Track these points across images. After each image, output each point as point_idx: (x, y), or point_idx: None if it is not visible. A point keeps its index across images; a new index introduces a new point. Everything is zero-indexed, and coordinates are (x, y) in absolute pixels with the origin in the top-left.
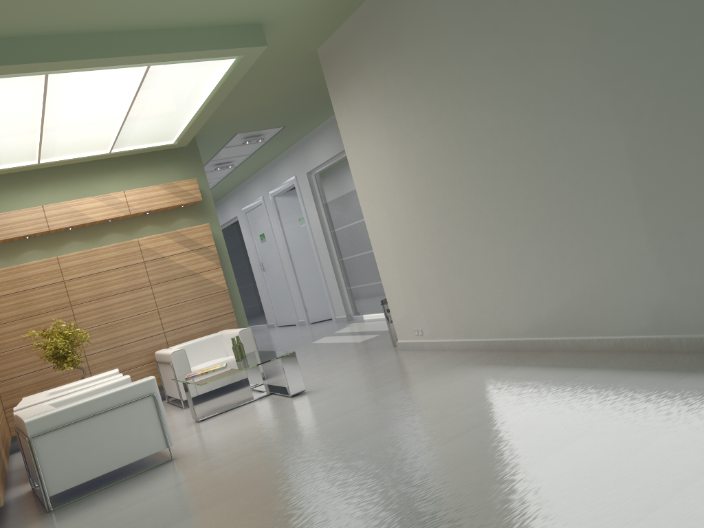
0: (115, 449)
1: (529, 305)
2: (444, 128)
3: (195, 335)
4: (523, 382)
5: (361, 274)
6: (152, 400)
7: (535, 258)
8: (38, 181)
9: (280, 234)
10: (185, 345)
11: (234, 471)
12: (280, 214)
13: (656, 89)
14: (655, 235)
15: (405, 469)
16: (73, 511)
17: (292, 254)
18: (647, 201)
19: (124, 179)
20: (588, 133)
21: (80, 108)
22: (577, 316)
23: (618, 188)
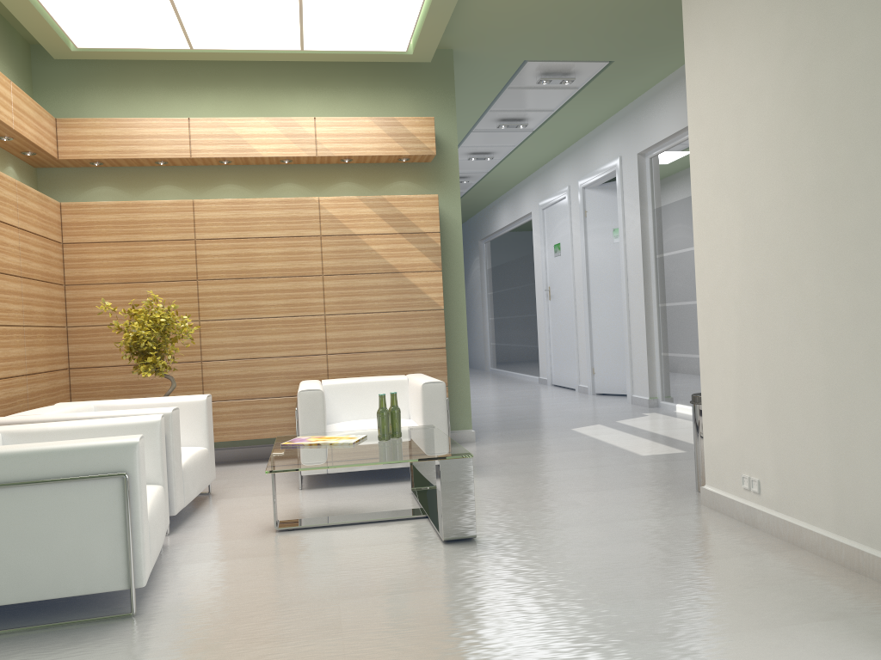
0: (19, 565)
1: None
2: None
3: (374, 371)
4: None
5: (689, 337)
6: (121, 486)
7: None
8: (199, 82)
9: (580, 247)
10: (344, 383)
11: None
12: (586, 217)
13: None
14: None
15: None
16: None
17: (591, 281)
18: None
19: (325, 102)
20: None
21: None
22: None
23: None
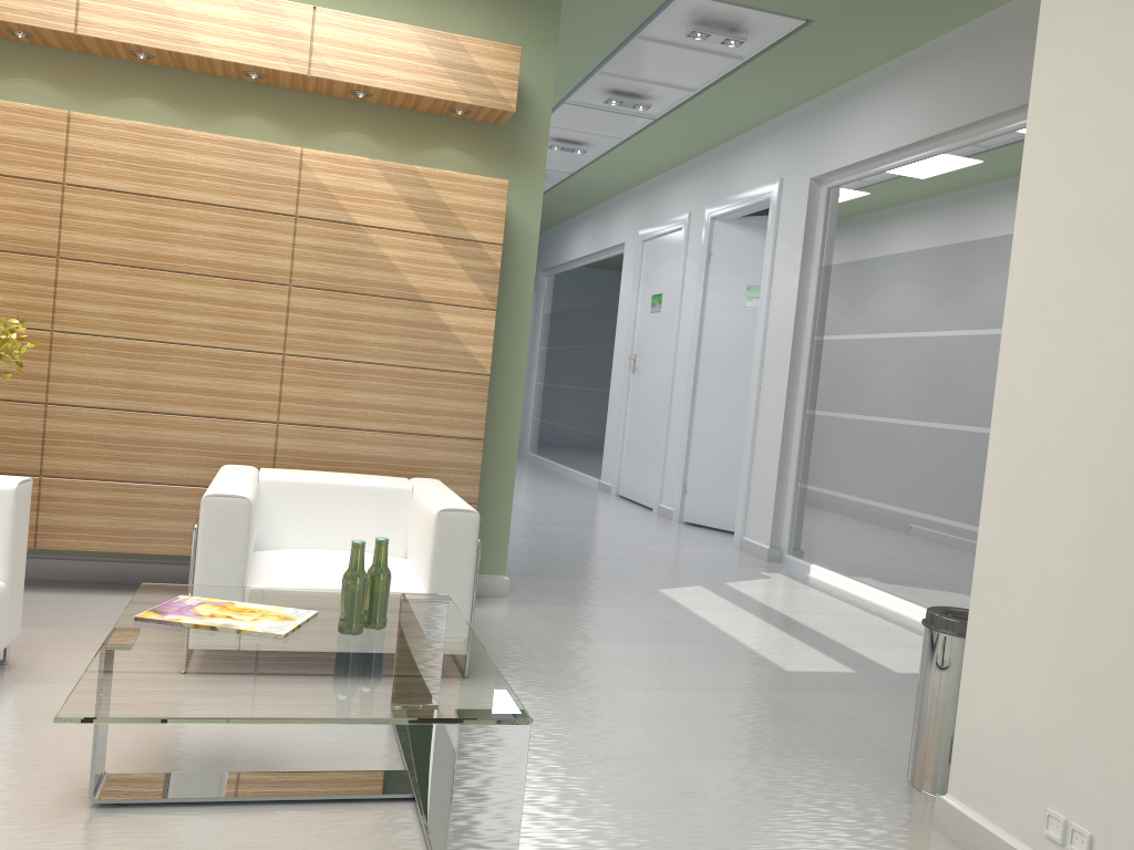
0: None
1: None
2: None
3: (356, 462)
4: None
5: (850, 468)
6: None
7: None
8: None
9: (694, 305)
10: (298, 481)
11: None
12: (710, 263)
13: None
14: None
15: None
16: None
17: (703, 358)
18: None
19: None
20: None
21: None
22: None
23: None
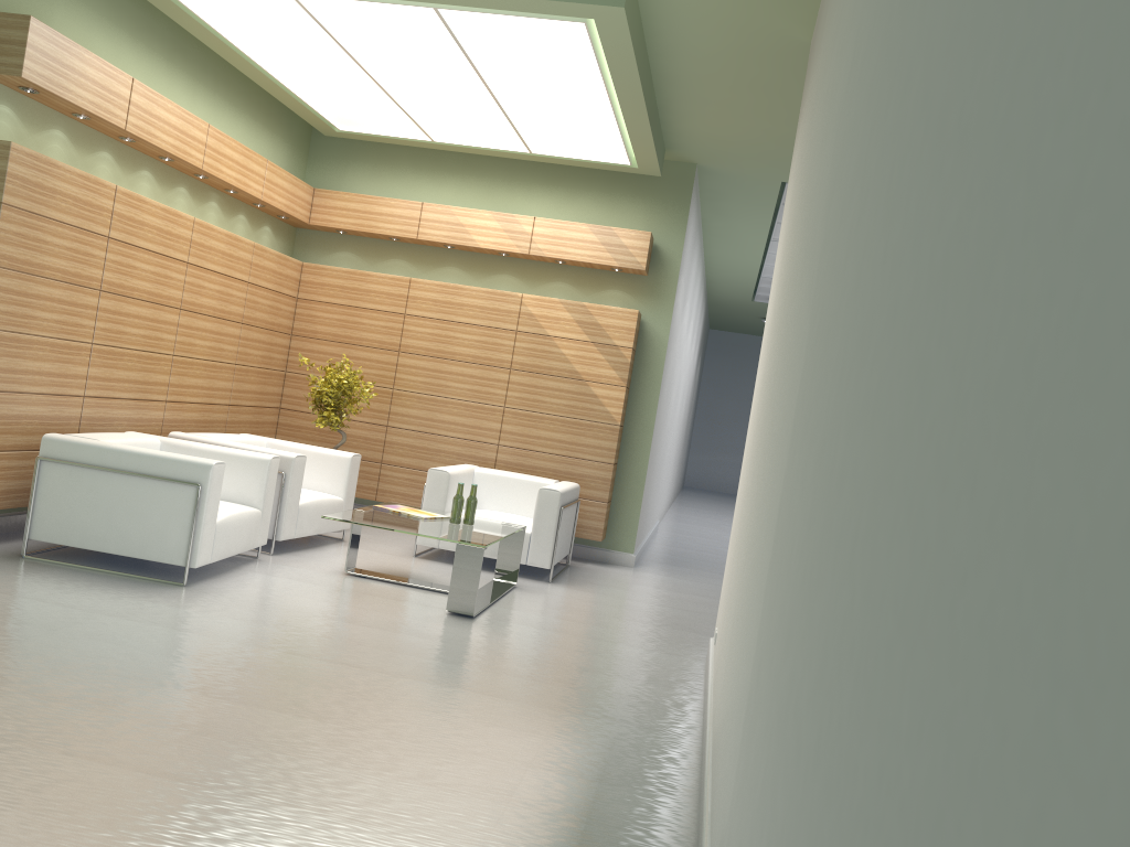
0: (122, 529)
1: (724, 683)
2: (791, 241)
3: (539, 471)
4: (479, 799)
5: None
6: (195, 493)
7: (743, 586)
8: (446, 168)
9: None
10: (494, 474)
11: (100, 630)
12: None
13: (834, 246)
14: (756, 655)
15: (8, 753)
16: (14, 567)
17: None
18: (772, 556)
19: (557, 202)
20: (802, 326)
21: (404, 63)
22: (718, 760)
23: (777, 494)
